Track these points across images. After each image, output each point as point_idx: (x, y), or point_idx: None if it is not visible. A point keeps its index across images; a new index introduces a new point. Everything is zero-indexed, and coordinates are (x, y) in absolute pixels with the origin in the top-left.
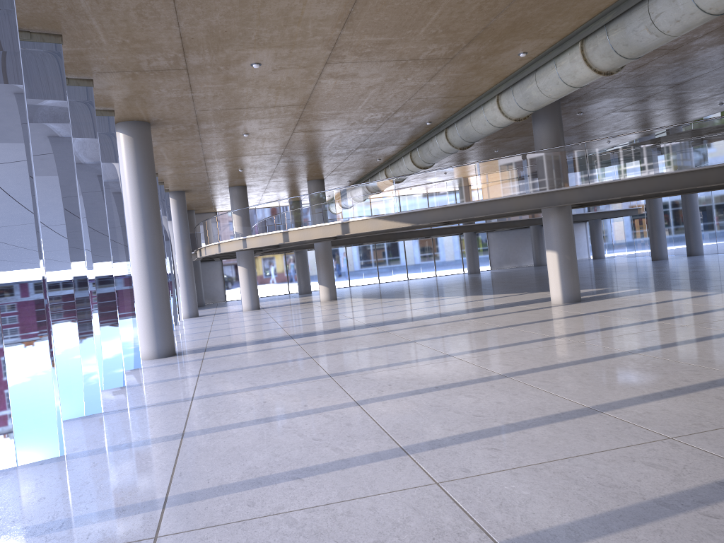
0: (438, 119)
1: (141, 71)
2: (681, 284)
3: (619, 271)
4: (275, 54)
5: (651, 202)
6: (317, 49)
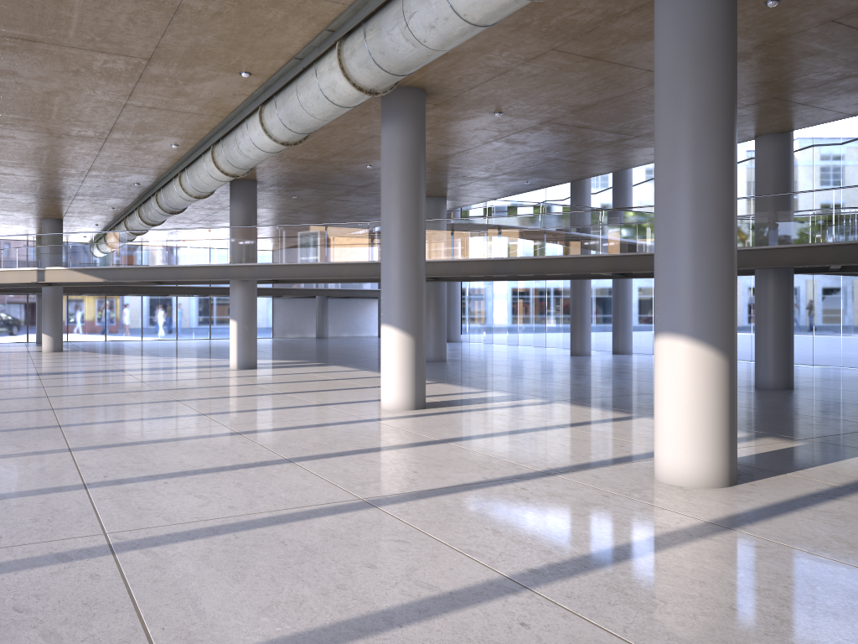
0: (144, 182)
1: None
2: (362, 362)
3: (360, 348)
4: None
5: None
6: None
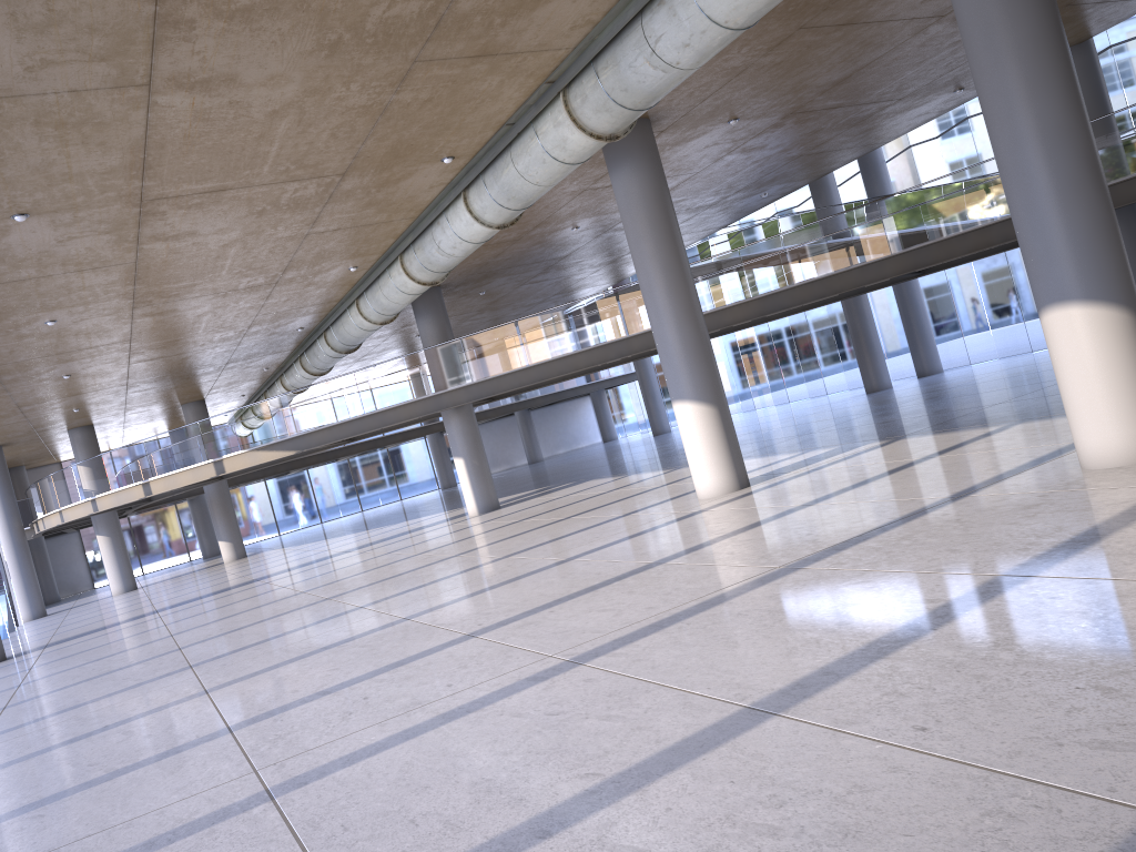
0: (309, 324)
1: None
2: (618, 469)
3: (598, 458)
4: (69, 312)
5: (639, 365)
6: (115, 301)
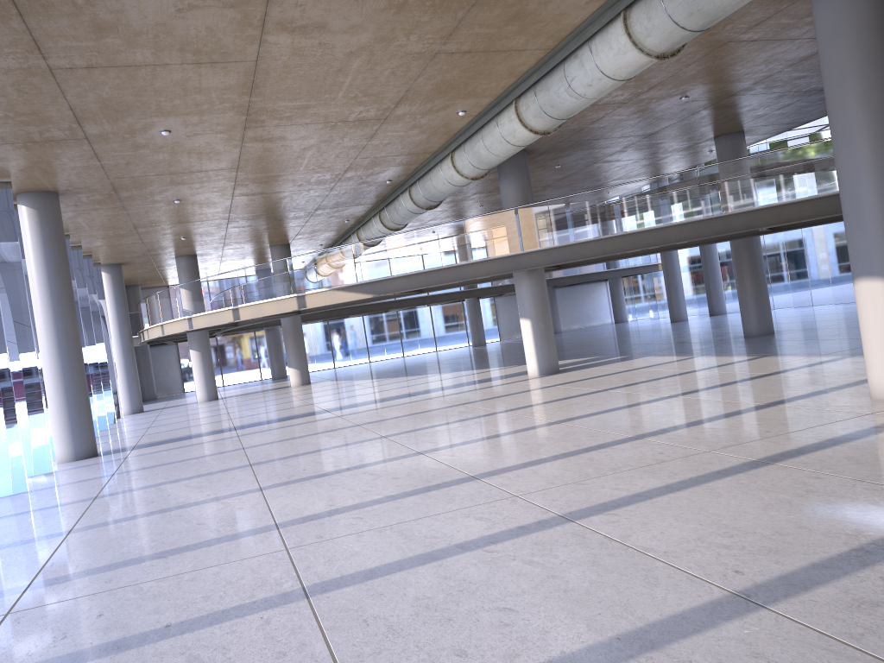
0: (397, 177)
1: (33, 142)
2: (671, 349)
3: (627, 336)
4: (184, 121)
5: (666, 257)
6: (229, 115)
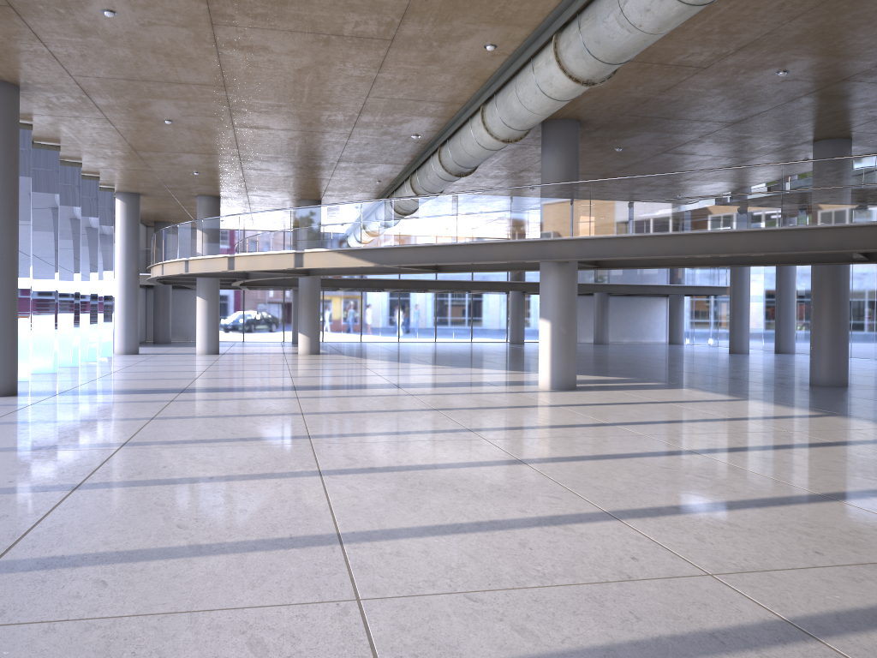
0: (425, 132)
1: None
2: (717, 384)
3: (674, 360)
4: None
5: (736, 280)
6: None
